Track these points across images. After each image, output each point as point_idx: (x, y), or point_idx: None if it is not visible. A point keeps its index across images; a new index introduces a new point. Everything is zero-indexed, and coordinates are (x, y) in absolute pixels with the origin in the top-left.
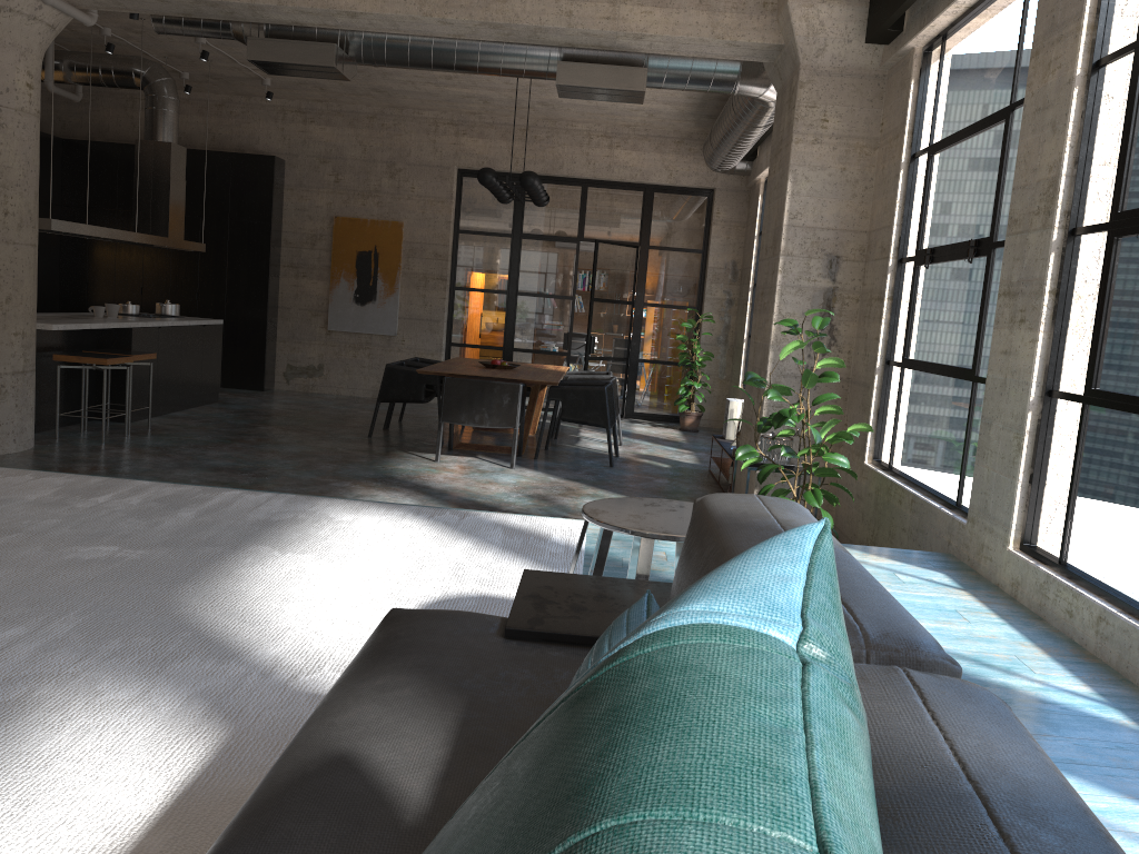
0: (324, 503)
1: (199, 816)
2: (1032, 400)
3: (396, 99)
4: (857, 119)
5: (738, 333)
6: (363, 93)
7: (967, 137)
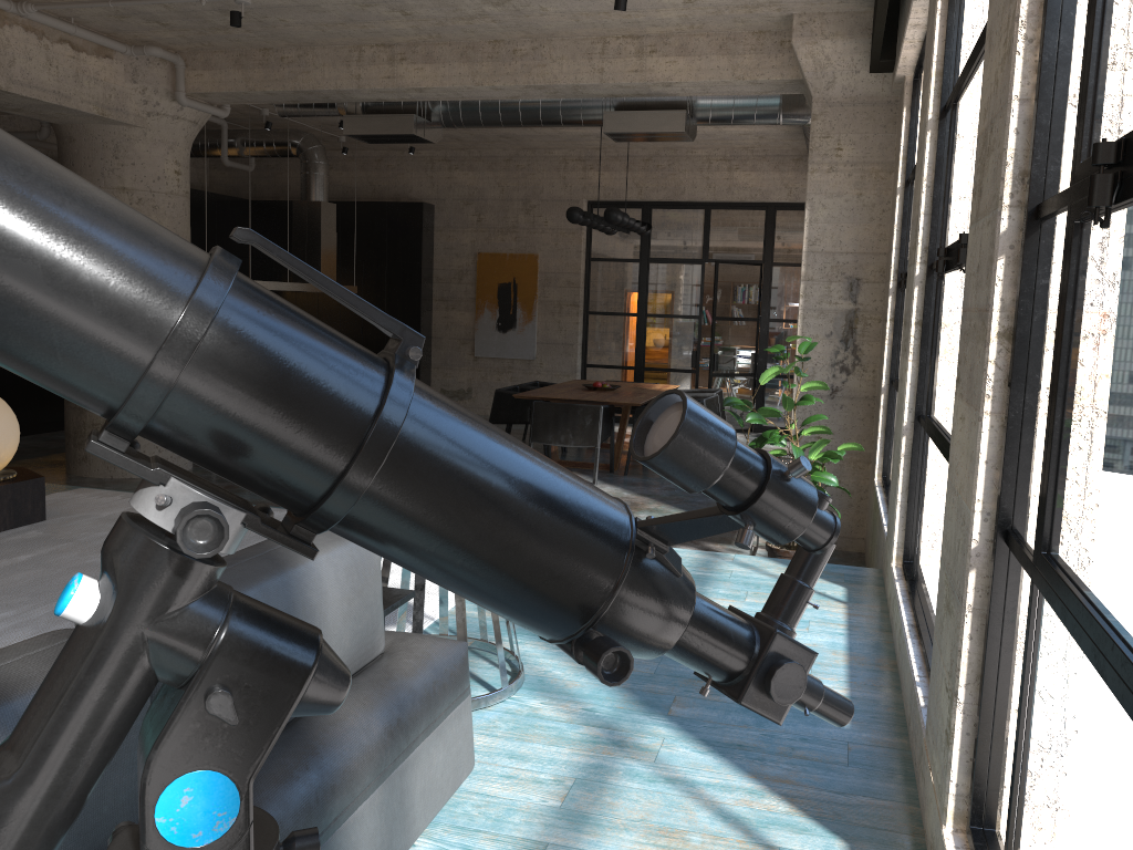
0: None
1: None
2: (906, 425)
3: (525, 142)
4: (871, 145)
5: None
6: (494, 140)
7: None
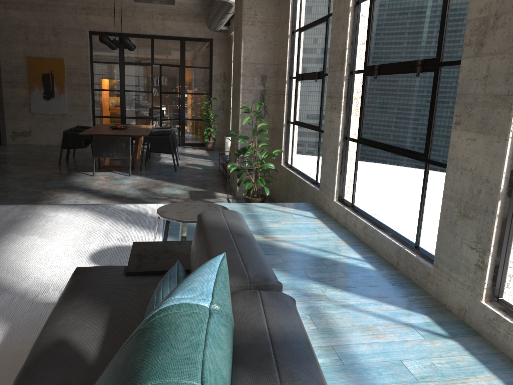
0: (40, 208)
1: (1, 365)
2: (340, 141)
3: None
4: (269, 14)
5: (228, 104)
6: None
7: (312, 26)
